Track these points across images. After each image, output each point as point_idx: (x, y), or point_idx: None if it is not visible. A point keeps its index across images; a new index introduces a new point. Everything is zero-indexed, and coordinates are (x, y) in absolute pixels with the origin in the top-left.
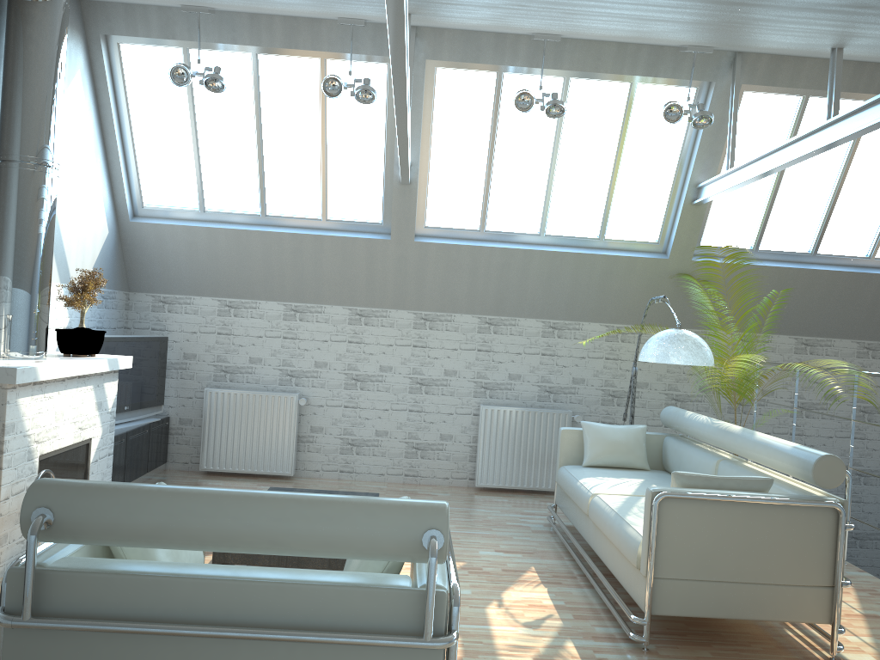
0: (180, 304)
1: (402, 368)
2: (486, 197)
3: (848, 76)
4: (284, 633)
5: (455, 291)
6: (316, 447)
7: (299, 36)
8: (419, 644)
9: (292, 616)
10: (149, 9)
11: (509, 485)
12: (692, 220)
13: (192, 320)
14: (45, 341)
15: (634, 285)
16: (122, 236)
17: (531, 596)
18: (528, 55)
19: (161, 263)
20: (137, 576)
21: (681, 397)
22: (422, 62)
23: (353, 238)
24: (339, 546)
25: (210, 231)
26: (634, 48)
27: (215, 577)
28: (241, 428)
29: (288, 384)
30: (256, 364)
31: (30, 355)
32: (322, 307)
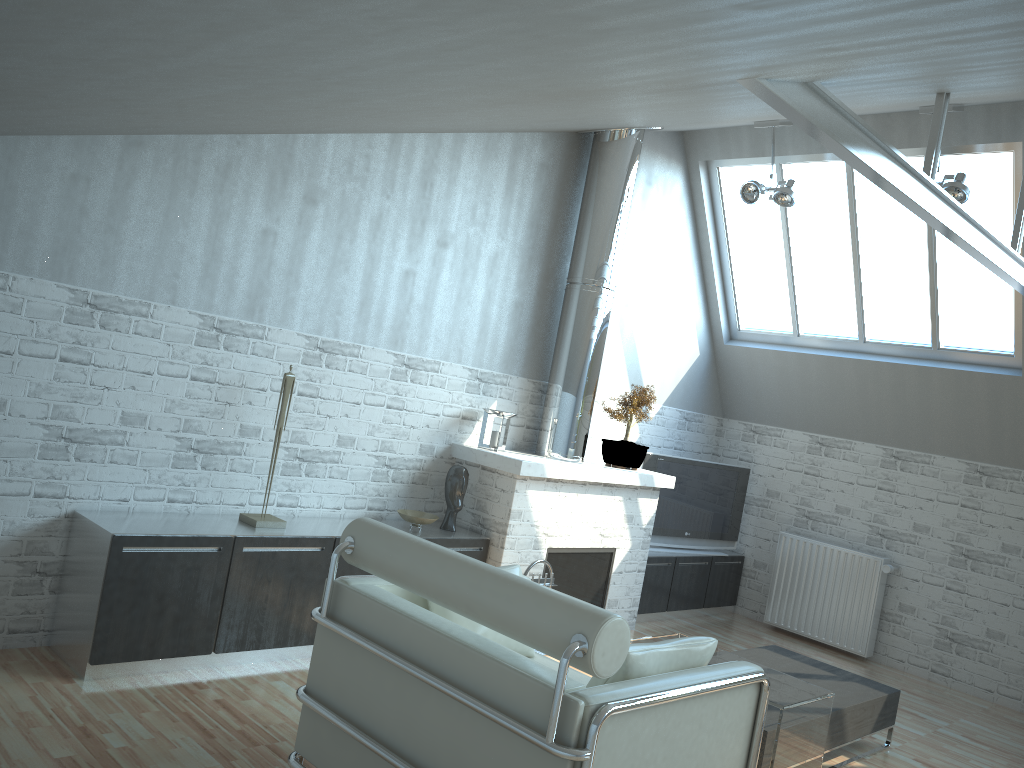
0: (769, 436)
1: None
2: None
3: None
4: (450, 689)
5: None
6: (903, 630)
7: (893, 134)
8: (539, 743)
9: (466, 679)
10: (741, 130)
11: None
12: None
13: (779, 454)
14: (581, 447)
15: None
16: (717, 359)
17: None
18: None
19: (752, 389)
20: (384, 606)
21: None
22: None
23: (969, 372)
24: (511, 627)
25: (801, 357)
26: None
27: (429, 625)
28: (813, 585)
29: (877, 545)
30: (842, 515)
31: (565, 457)
32: (931, 456)
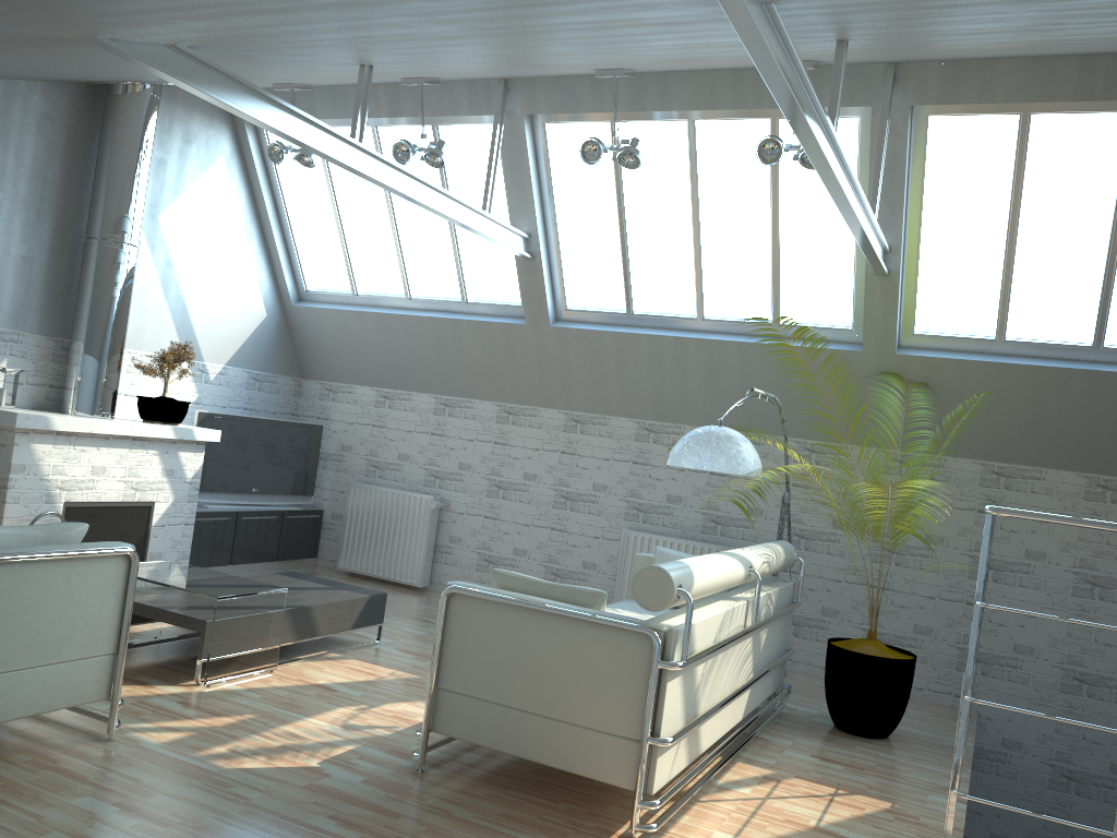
0: (342, 393)
1: (547, 477)
2: (625, 272)
3: (1072, 77)
4: None
5: (606, 388)
6: (453, 559)
7: (401, 103)
8: None
9: None
10: (277, 92)
11: None
12: (882, 297)
13: (351, 410)
14: (109, 403)
15: (823, 387)
16: (288, 321)
17: (416, 712)
18: (631, 97)
19: (323, 349)
20: None
21: (897, 547)
22: (520, 118)
23: (488, 322)
24: None
25: (359, 315)
26: (754, 74)
27: None
28: (378, 528)
29: (431, 486)
30: (404, 461)
31: (89, 413)
32: (471, 401)
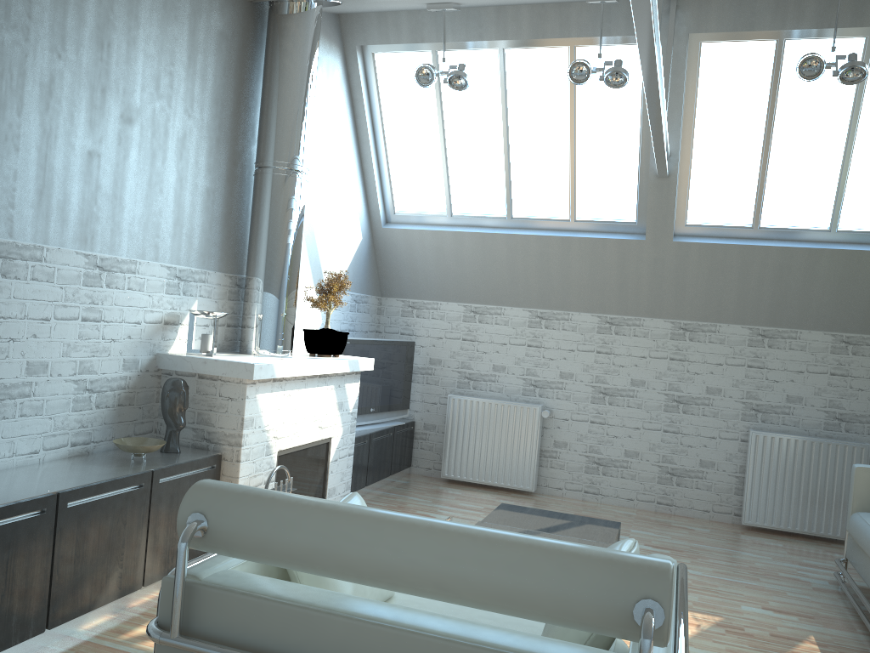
0: (427, 309)
1: (656, 383)
2: (761, 188)
3: None
4: None
5: (721, 298)
6: (559, 463)
7: (546, 24)
8: None
9: None
10: (400, 15)
11: (784, 527)
12: None
13: (438, 325)
14: (291, 340)
15: None
16: (375, 242)
17: None
18: (818, 14)
19: (410, 268)
20: (286, 605)
21: None
22: (684, 37)
23: (603, 239)
24: (521, 604)
25: (457, 235)
26: None
27: (371, 619)
28: (483, 437)
29: (531, 395)
30: (499, 372)
31: (276, 353)
32: (569, 314)
